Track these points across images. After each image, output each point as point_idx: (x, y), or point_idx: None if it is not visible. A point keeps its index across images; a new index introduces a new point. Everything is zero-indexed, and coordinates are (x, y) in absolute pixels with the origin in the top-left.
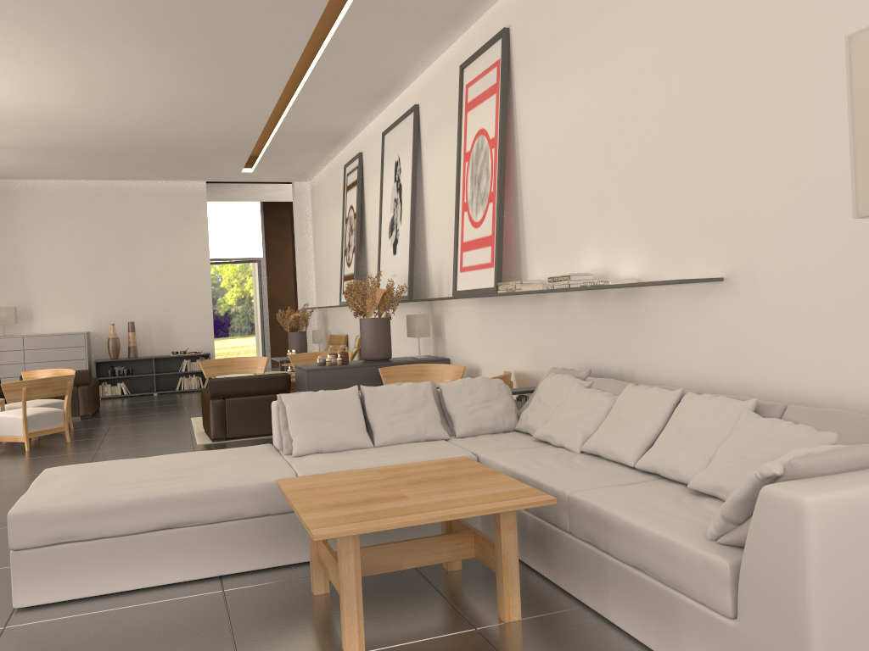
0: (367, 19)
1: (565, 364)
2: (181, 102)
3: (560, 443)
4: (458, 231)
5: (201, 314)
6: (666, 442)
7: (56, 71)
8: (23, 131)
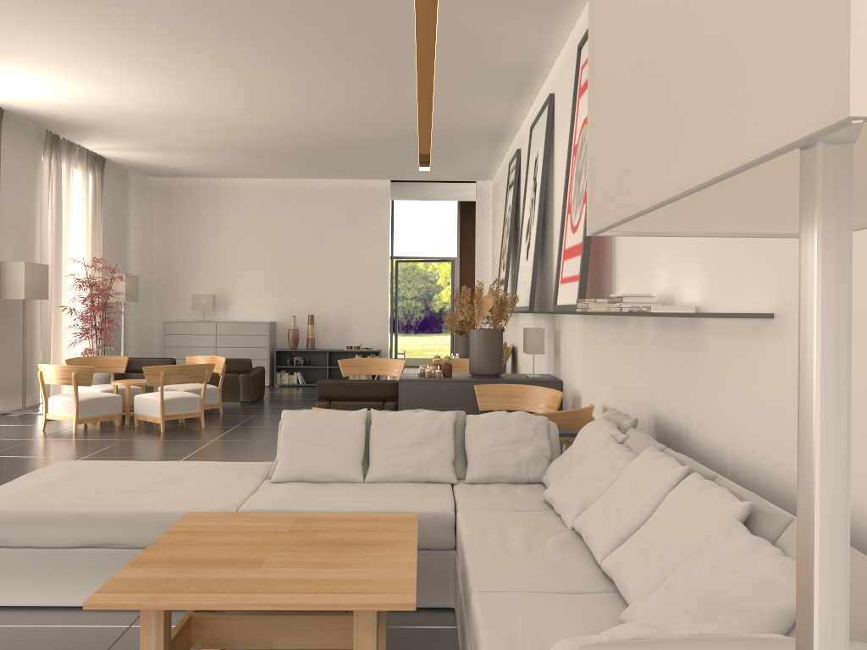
0: None
1: (638, 405)
2: (324, 100)
3: (559, 512)
4: (563, 237)
5: (377, 311)
6: (636, 540)
7: (197, 73)
8: (202, 132)
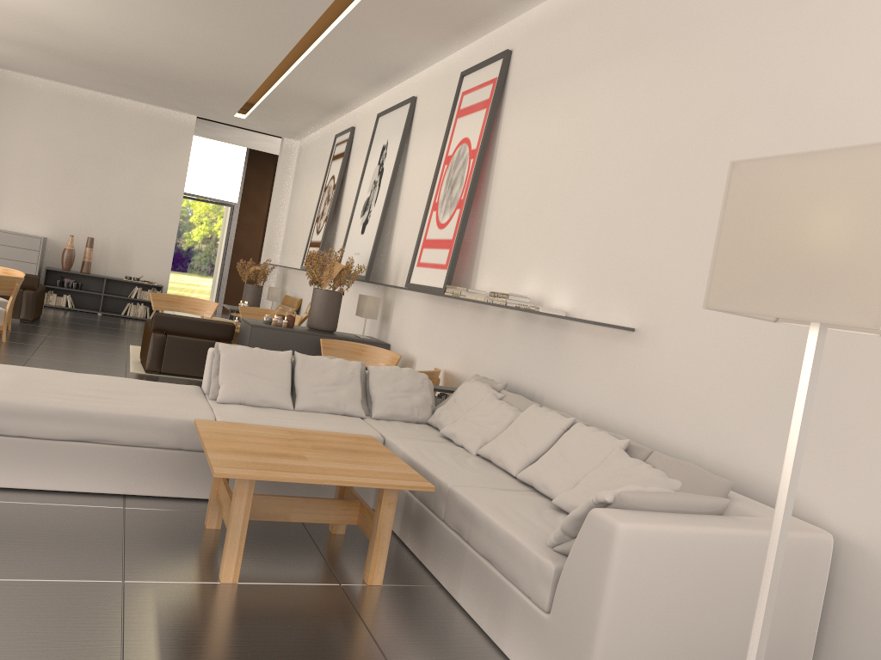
0: (383, 8)
1: (489, 373)
2: (188, 38)
3: (461, 443)
4: (424, 228)
5: (163, 245)
6: (547, 460)
7: None
8: (24, 26)
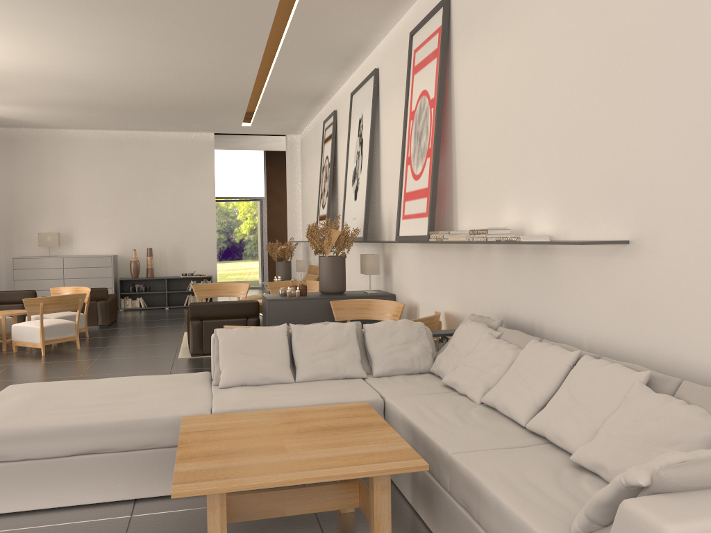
0: None
1: (486, 310)
2: (179, 66)
3: (464, 392)
4: (402, 183)
5: (207, 243)
6: (557, 405)
7: (70, 38)
8: (57, 89)
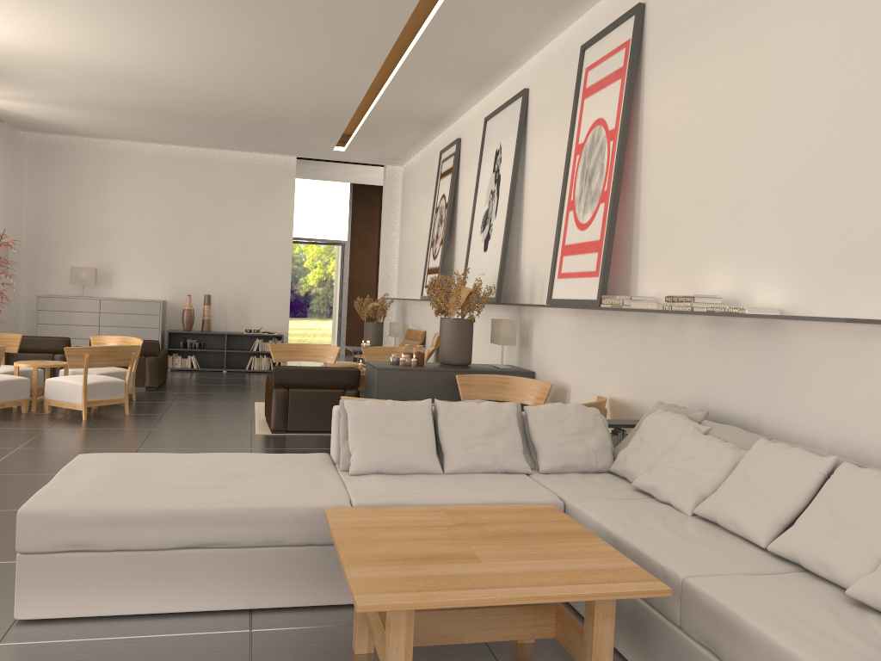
0: None
1: (673, 398)
2: (275, 69)
3: (666, 499)
4: (560, 232)
5: (278, 293)
6: (814, 524)
7: (148, 25)
8: (115, 89)
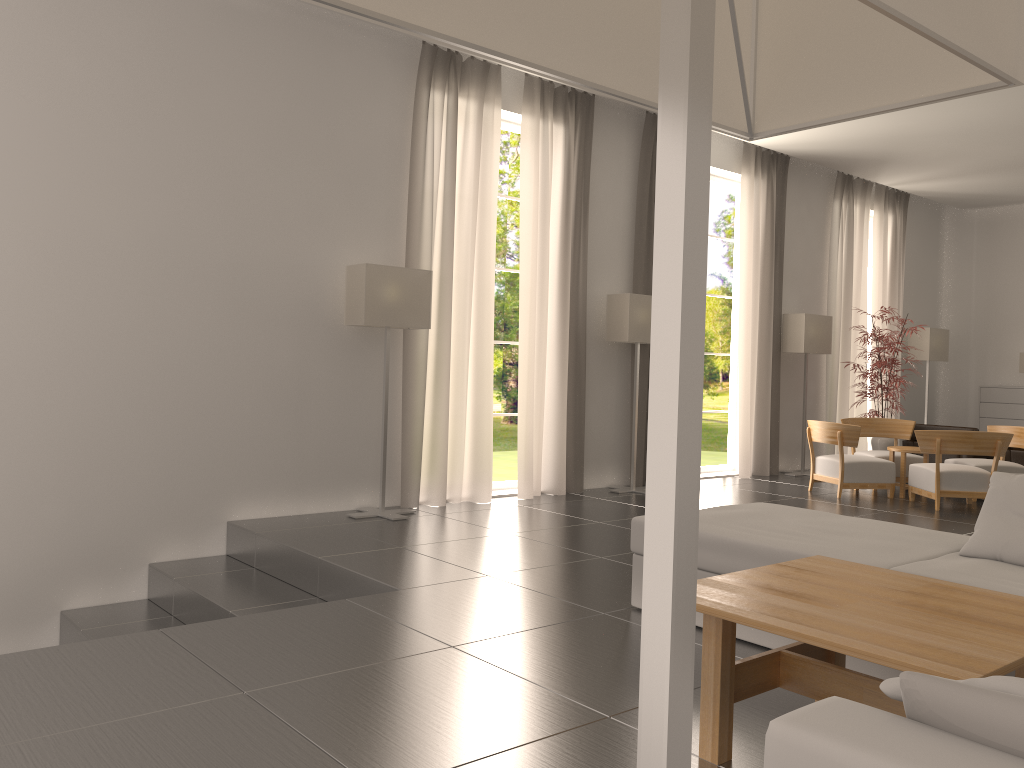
0: None
1: None
2: None
3: None
4: None
5: None
6: None
7: None
8: (1017, 142)
